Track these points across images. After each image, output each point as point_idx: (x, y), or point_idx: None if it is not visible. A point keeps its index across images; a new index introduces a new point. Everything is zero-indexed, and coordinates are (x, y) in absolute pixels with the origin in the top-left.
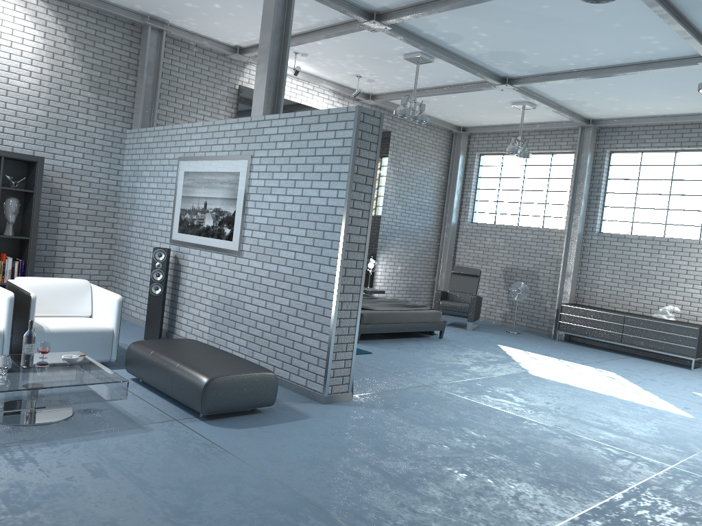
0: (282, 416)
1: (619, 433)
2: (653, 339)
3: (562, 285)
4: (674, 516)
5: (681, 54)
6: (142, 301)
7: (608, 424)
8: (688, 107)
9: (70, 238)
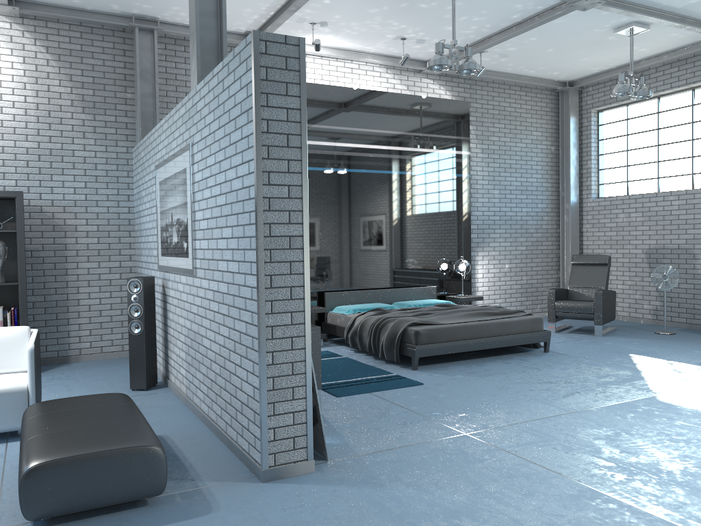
0: (168, 512)
1: None
2: None
3: None
4: None
5: None
6: None
7: None
8: None
9: (83, 277)
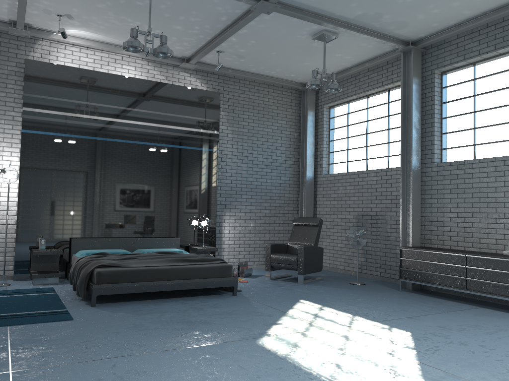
0: None
1: None
2: (503, 283)
3: (405, 226)
4: None
5: None
6: None
7: None
8: None
9: None
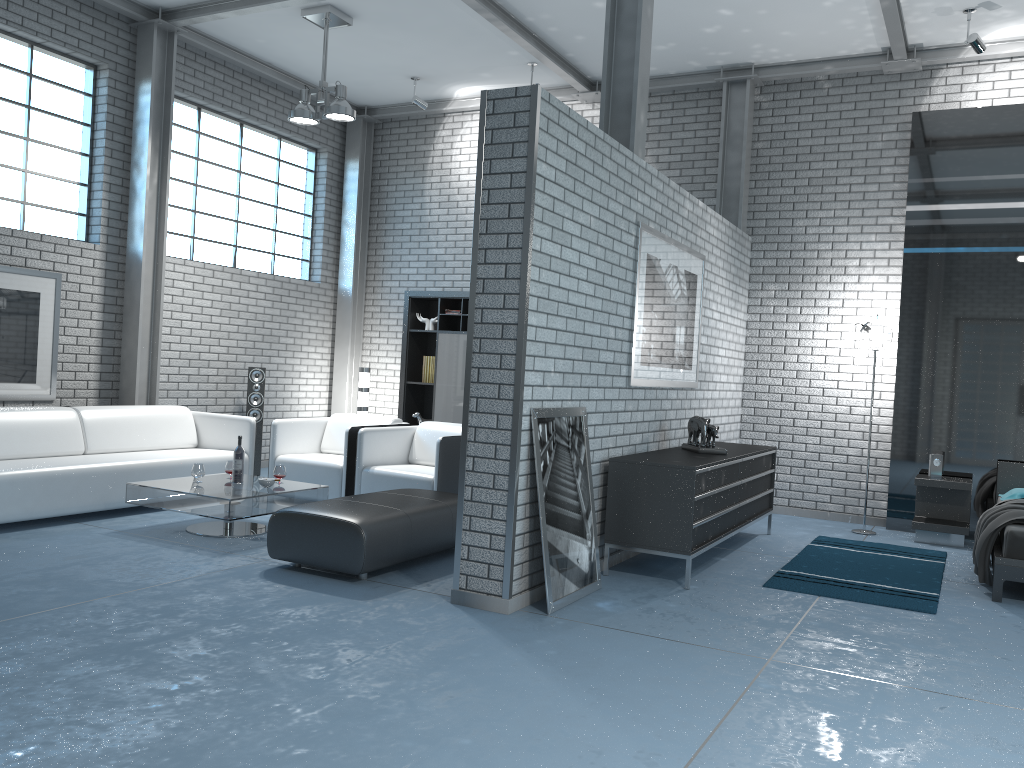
0: (346, 590)
1: None
2: None
3: None
4: None
5: None
6: None
7: None
8: None
9: None
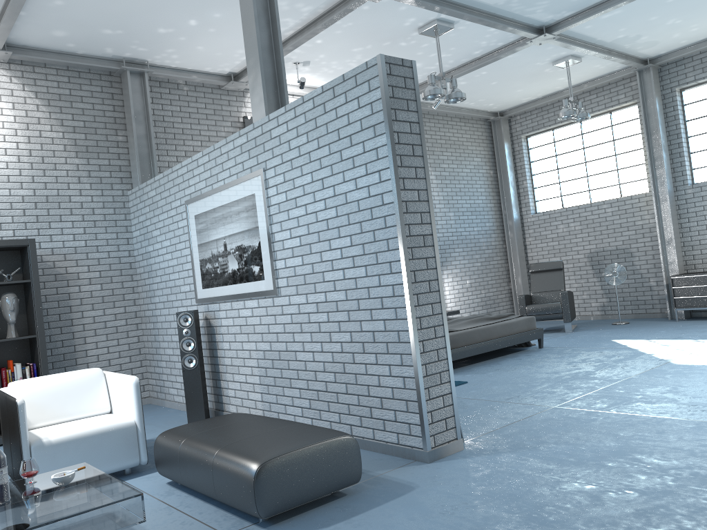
0: (375, 495)
1: None
2: None
3: (664, 255)
4: None
5: None
6: (181, 380)
7: None
8: None
9: (89, 326)
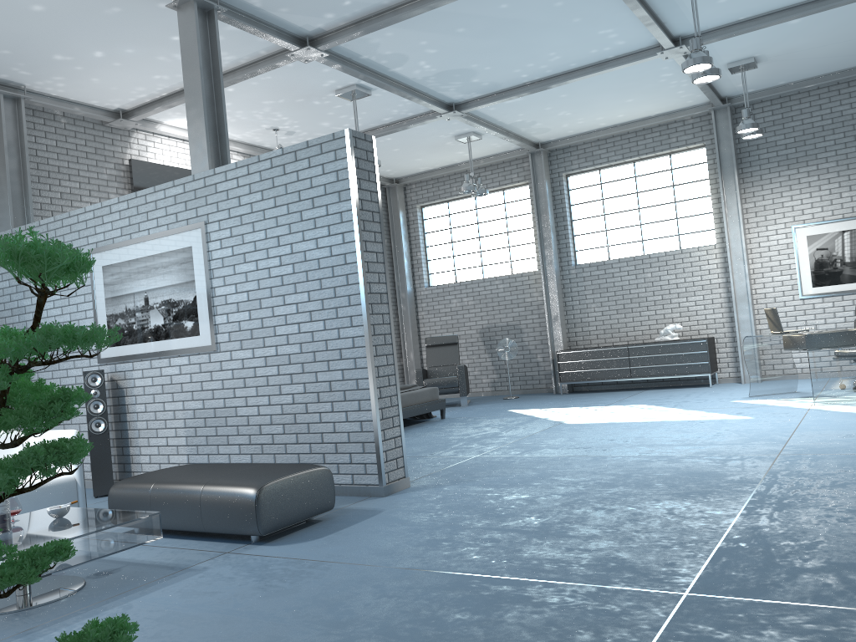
0: (350, 518)
1: (704, 444)
2: (664, 364)
3: (551, 331)
4: (824, 486)
5: (637, 47)
6: None
7: (687, 441)
8: (639, 110)
9: None
